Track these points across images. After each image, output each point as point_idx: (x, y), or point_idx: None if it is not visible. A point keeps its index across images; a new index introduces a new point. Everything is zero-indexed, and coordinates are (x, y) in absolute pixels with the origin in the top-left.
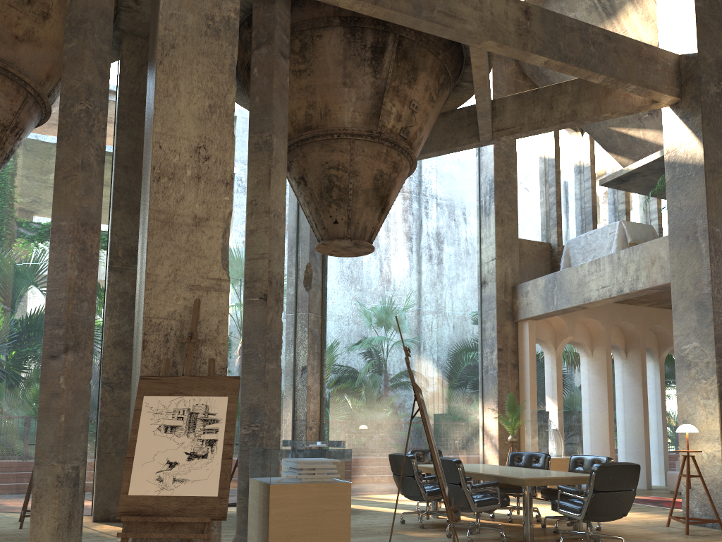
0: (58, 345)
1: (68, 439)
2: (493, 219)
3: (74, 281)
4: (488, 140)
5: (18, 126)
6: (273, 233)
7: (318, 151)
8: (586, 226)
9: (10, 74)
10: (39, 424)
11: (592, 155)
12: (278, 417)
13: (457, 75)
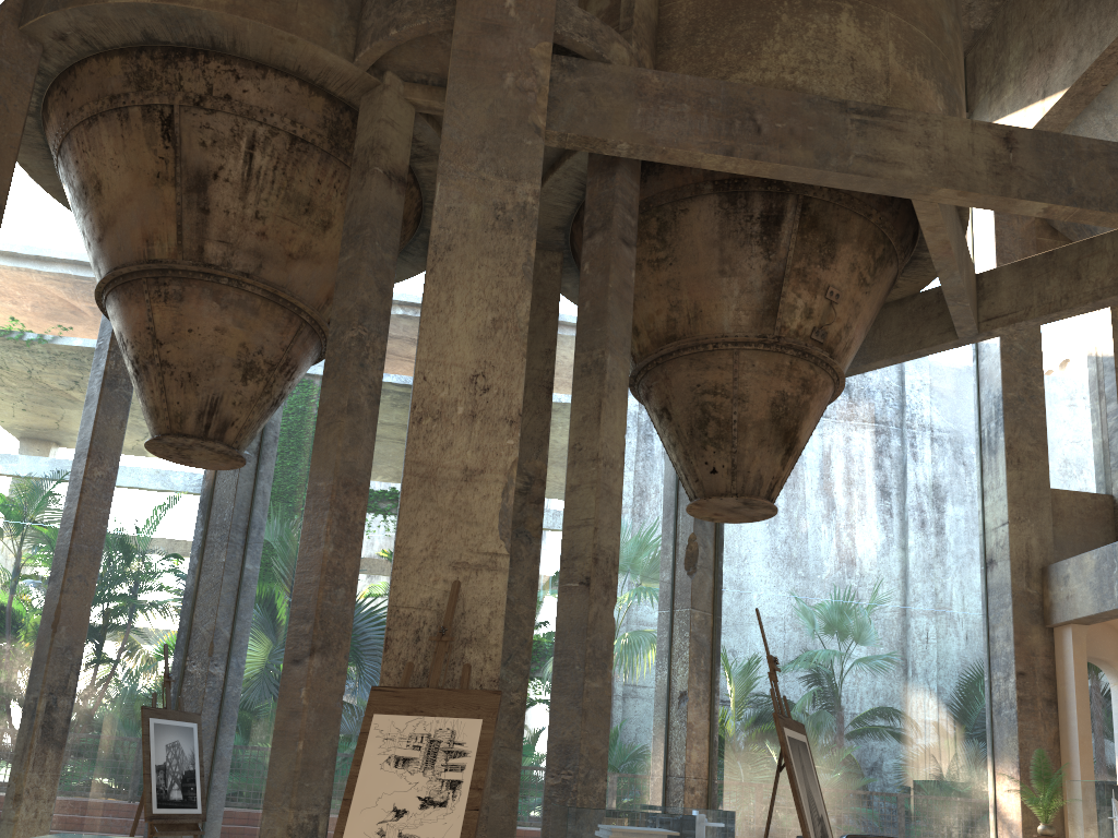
0: (302, 645)
1: (305, 775)
2: (1002, 459)
3: (328, 560)
4: (971, 335)
5: (289, 363)
6: (602, 489)
7: (685, 369)
8: None
9: (280, 300)
10: (272, 753)
11: None
12: (603, 762)
13: (908, 242)
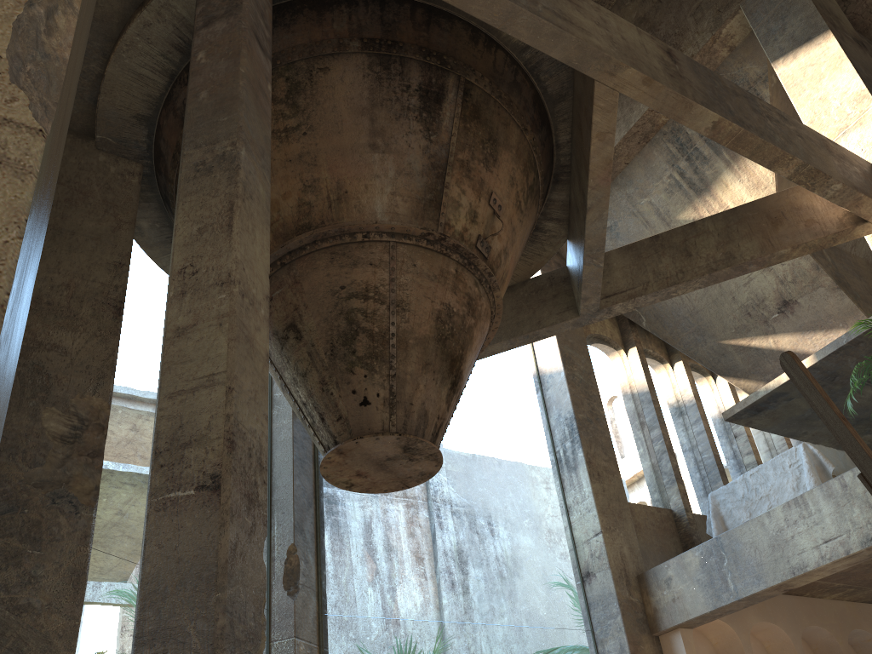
0: None
1: None
2: (584, 473)
3: None
4: (593, 311)
5: None
6: (239, 328)
7: (325, 267)
8: (712, 485)
9: None
10: None
11: (694, 389)
12: None
13: (544, 193)
